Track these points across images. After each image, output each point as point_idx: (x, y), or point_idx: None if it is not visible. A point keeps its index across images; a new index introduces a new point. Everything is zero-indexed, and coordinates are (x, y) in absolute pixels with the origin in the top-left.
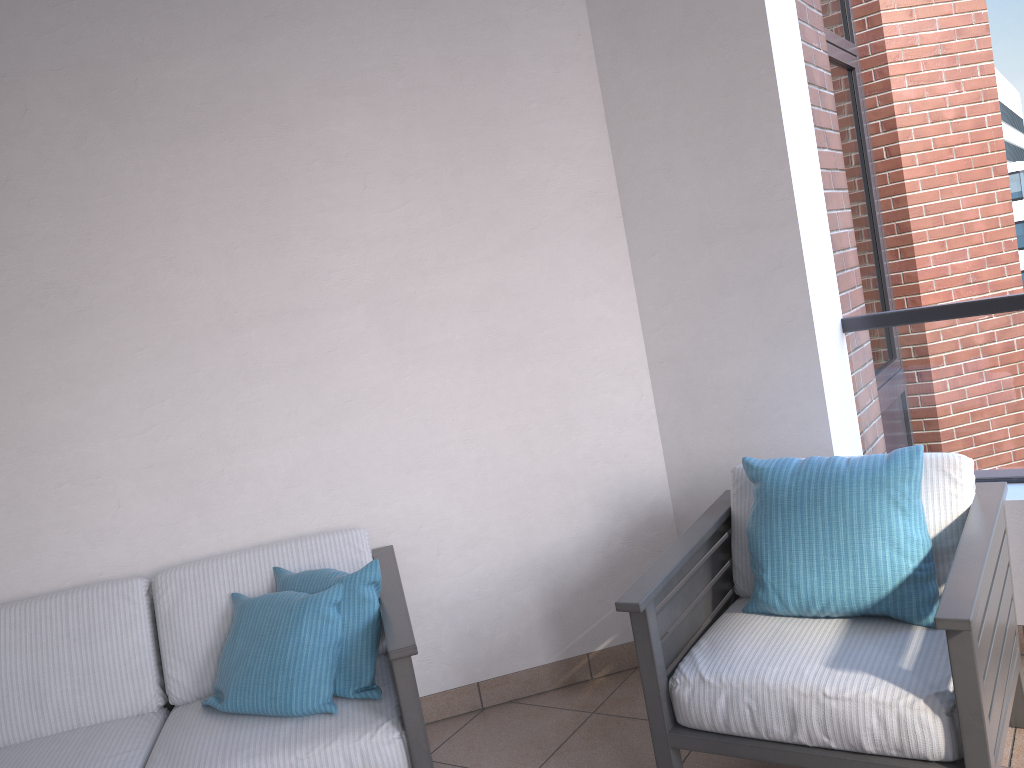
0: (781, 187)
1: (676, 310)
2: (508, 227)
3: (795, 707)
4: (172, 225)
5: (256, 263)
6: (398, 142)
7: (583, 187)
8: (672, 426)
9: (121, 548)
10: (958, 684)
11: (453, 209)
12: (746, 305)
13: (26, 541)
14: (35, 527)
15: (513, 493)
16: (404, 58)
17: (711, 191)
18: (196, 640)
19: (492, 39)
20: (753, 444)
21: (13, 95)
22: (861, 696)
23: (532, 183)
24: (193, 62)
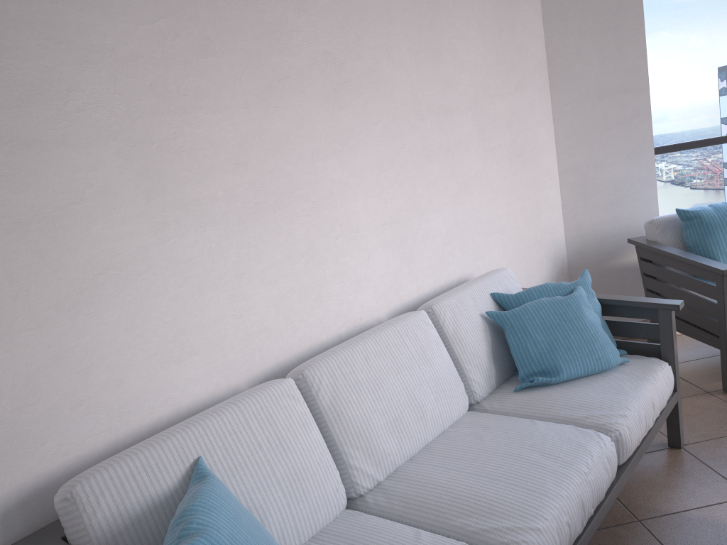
0: (642, 70)
1: (578, 139)
2: (516, 74)
3: None
4: (390, 24)
5: (428, 68)
6: (479, 1)
7: (537, 57)
8: (570, 211)
9: (370, 295)
10: None
11: (499, 55)
12: (619, 136)
13: (318, 291)
14: (322, 277)
15: (523, 251)
16: None
17: (604, 69)
18: (479, 349)
19: None
20: (617, 216)
21: None
22: None
23: (523, 49)
24: None
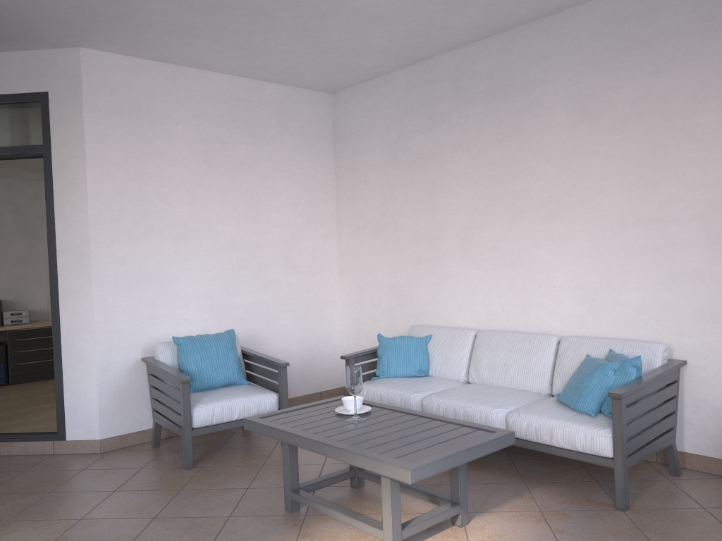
0: None
1: None
2: None
3: None
4: (604, 172)
5: (641, 193)
6: None
7: None
8: None
9: (558, 322)
10: None
11: None
12: None
13: (524, 308)
14: (528, 303)
15: None
16: None
17: None
18: (567, 370)
19: None
20: None
21: (549, 111)
22: None
23: None
24: (627, 89)
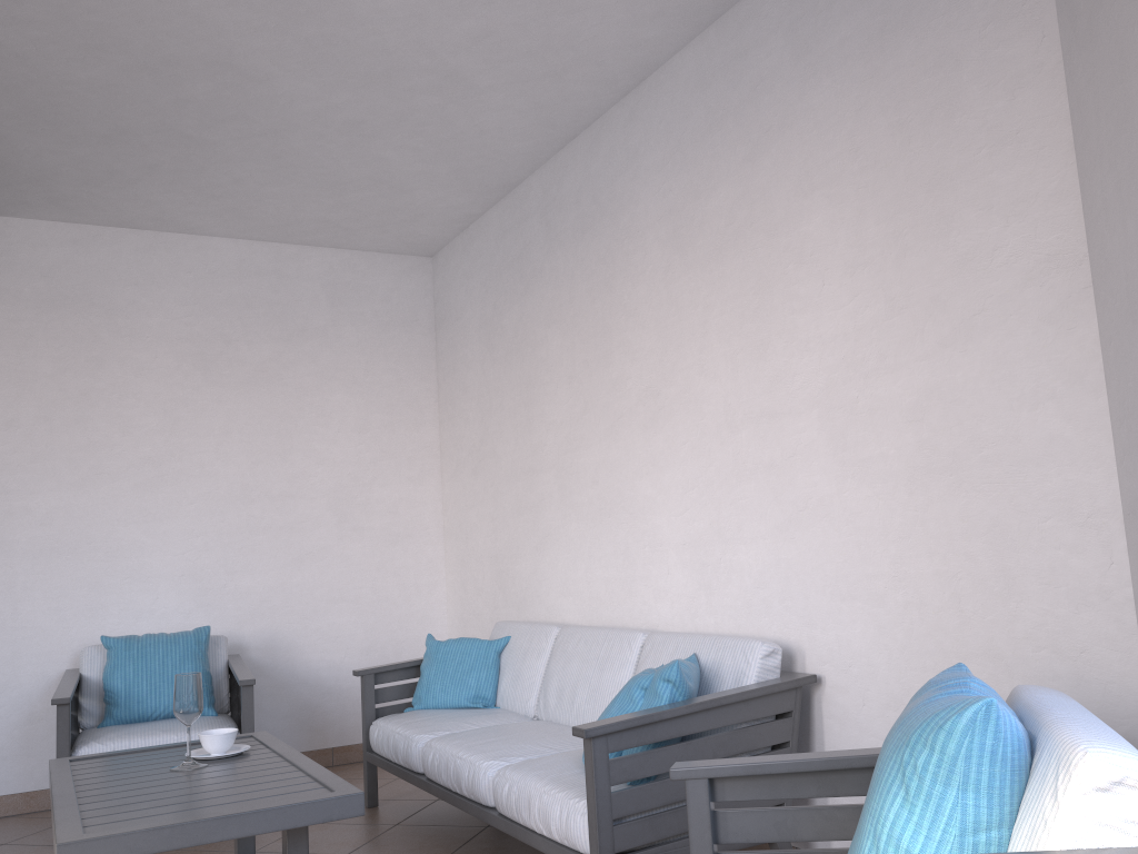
0: None
1: (1128, 431)
2: (948, 315)
3: None
4: (704, 336)
5: (748, 368)
6: (851, 231)
7: (1039, 250)
8: None
9: (667, 608)
10: None
11: (894, 299)
12: None
13: (629, 585)
14: (633, 576)
15: (938, 658)
16: (860, 136)
17: (1128, 237)
18: None
19: (941, 83)
20: None
21: (641, 244)
22: None
23: (977, 255)
24: (722, 191)
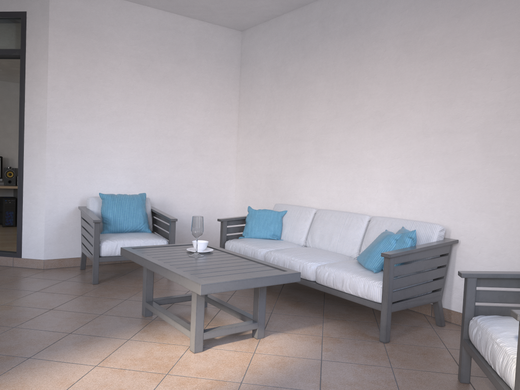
0: None
1: None
2: None
3: (487, 342)
4: (416, 93)
5: (439, 110)
6: (512, 58)
7: None
8: None
9: (374, 206)
10: (517, 351)
11: None
12: None
13: (352, 195)
14: (355, 191)
15: None
16: None
17: None
18: (371, 240)
19: None
20: None
21: (383, 46)
22: (503, 347)
23: None
24: (438, 28)
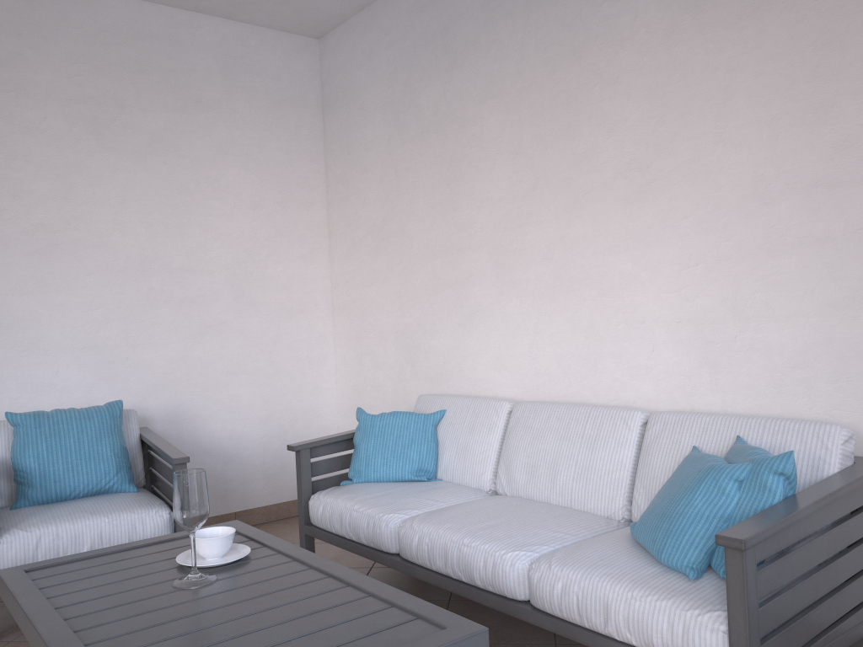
0: None
1: None
2: None
3: None
4: (726, 102)
5: (796, 134)
6: None
7: None
8: None
9: (649, 386)
10: None
11: None
12: None
13: (593, 362)
14: (599, 353)
15: None
16: None
17: None
18: (657, 475)
19: None
20: None
21: (629, 7)
22: None
23: None
24: None
